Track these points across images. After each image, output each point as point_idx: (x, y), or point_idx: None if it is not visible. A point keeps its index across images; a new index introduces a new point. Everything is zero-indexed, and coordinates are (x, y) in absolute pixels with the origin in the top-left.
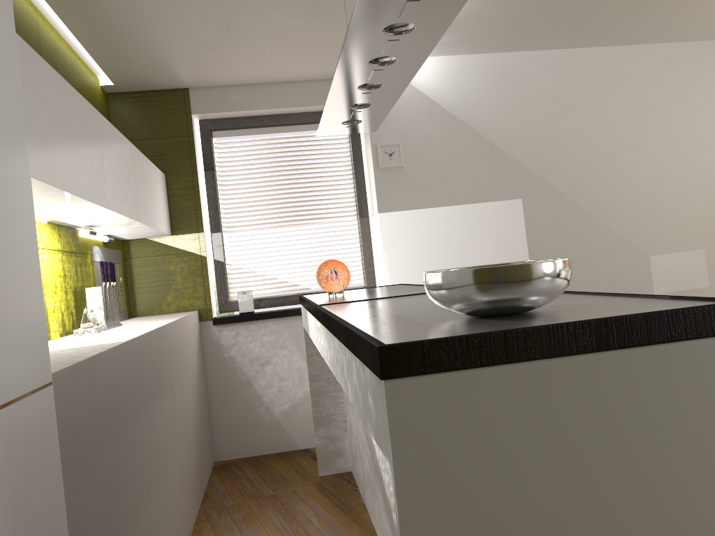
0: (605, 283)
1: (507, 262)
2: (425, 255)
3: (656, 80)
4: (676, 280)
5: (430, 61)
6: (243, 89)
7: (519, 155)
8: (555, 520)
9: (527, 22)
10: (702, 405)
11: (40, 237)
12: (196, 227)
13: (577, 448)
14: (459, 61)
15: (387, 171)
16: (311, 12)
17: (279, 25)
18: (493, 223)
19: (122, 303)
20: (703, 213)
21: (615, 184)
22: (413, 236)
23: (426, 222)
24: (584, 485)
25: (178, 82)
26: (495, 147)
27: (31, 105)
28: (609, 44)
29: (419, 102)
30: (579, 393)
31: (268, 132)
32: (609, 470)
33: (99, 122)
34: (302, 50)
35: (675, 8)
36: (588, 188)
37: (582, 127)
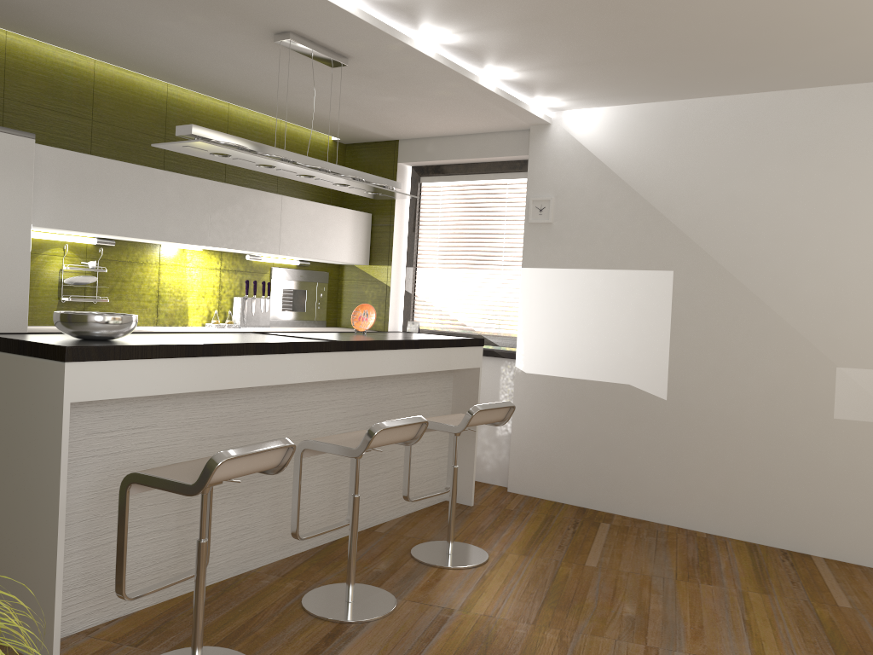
0: (763, 389)
1: (643, 339)
2: (558, 316)
3: None
4: (872, 406)
5: (597, 112)
6: (437, 141)
7: (680, 220)
8: (1, 421)
9: (648, 76)
10: (44, 390)
11: (191, 260)
12: (387, 261)
13: (9, 394)
14: (628, 112)
15: (536, 226)
16: (393, 92)
17: (385, 101)
18: (635, 294)
19: (318, 314)
20: None
21: (802, 267)
22: (550, 295)
23: (565, 283)
24: (9, 410)
25: (382, 136)
26: (653, 209)
27: (99, 192)
28: (825, 84)
29: (579, 156)
30: (12, 370)
31: (462, 179)
32: (16, 407)
33: (213, 188)
34: (438, 114)
35: (834, 48)
36: (762, 268)
37: (769, 191)
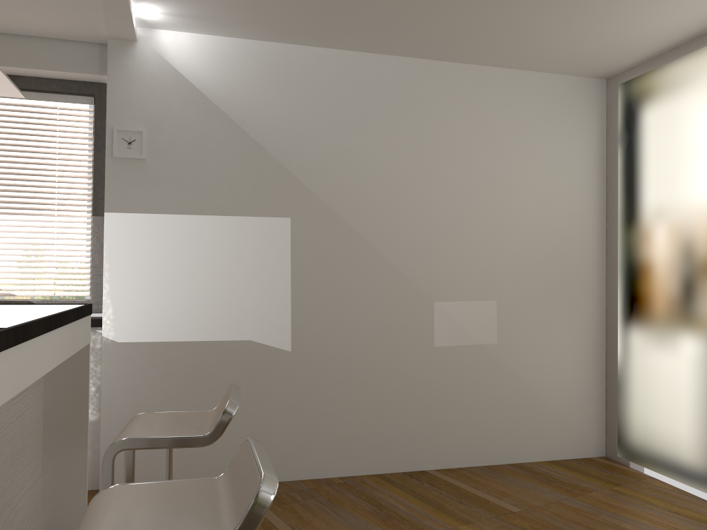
0: (379, 328)
1: (263, 290)
2: (160, 270)
3: (464, 105)
4: (461, 332)
5: (197, 39)
6: None
7: (294, 166)
8: None
9: (297, 6)
10: None
11: None
12: None
13: None
14: (233, 45)
15: (123, 162)
16: None
17: None
18: (252, 242)
19: None
20: (500, 260)
21: (404, 215)
22: (147, 245)
23: (166, 231)
24: None
25: None
26: (266, 153)
27: None
28: (415, 55)
29: (177, 85)
30: None
31: None
32: None
33: None
34: None
35: (472, 19)
36: (372, 216)
37: (374, 145)
